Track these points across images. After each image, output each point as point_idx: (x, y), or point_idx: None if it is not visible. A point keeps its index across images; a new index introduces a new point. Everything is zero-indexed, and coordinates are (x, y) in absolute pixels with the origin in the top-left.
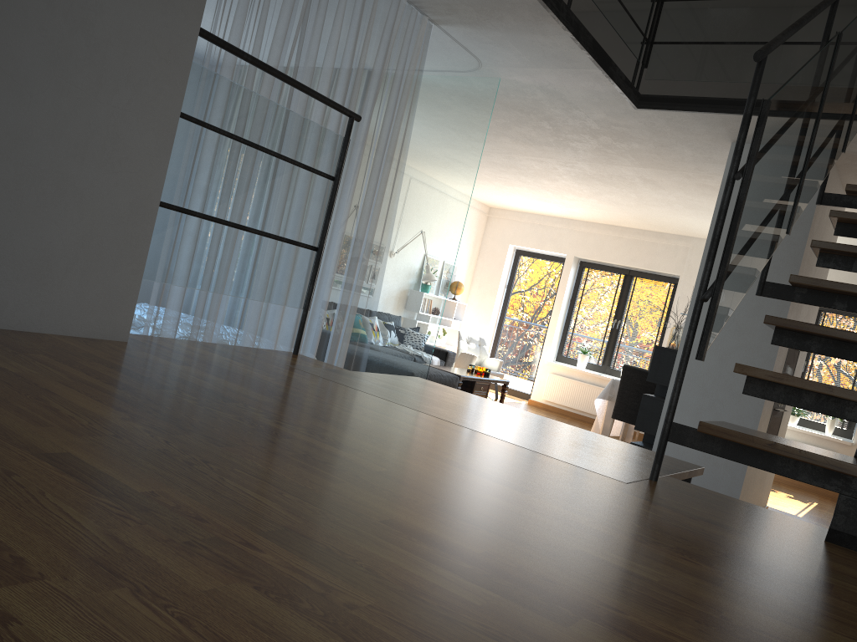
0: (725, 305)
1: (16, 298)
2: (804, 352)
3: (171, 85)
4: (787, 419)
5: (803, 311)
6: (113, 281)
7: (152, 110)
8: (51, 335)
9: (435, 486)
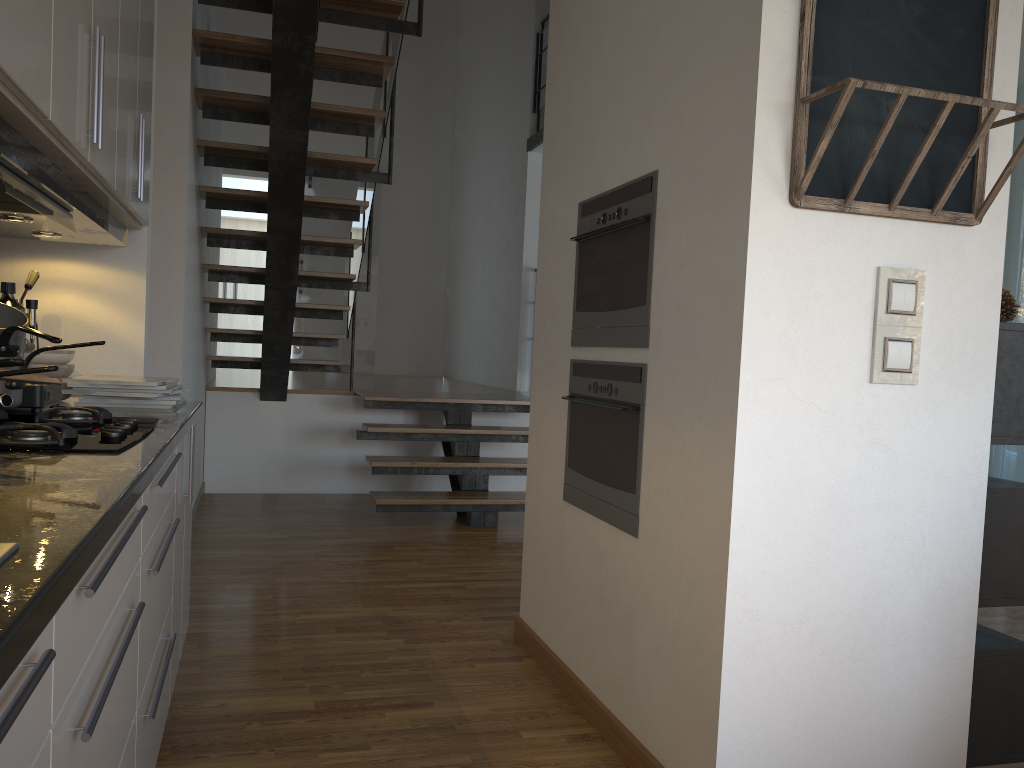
0: (349, 313)
1: (505, 379)
2: (712, 195)
3: (519, 296)
4: (709, 455)
5: (612, 133)
6: (514, 369)
7: (517, 308)
8: (505, 389)
9: (357, 384)
